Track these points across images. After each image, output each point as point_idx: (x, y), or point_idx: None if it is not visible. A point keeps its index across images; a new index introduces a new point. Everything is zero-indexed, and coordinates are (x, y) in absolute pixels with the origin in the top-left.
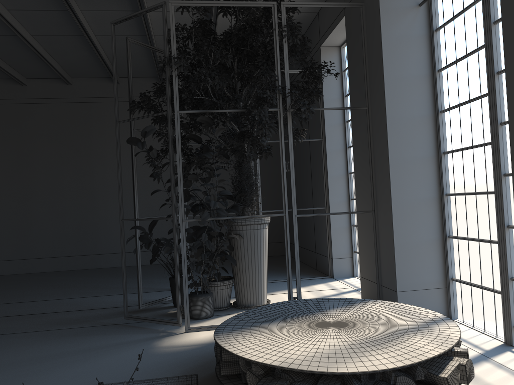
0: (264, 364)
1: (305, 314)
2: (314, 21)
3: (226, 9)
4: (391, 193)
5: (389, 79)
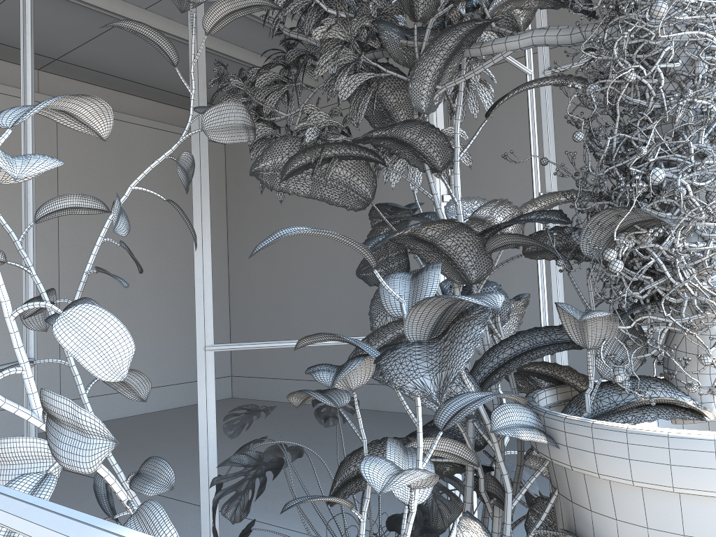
0: None
1: None
2: None
3: None
4: None
5: None
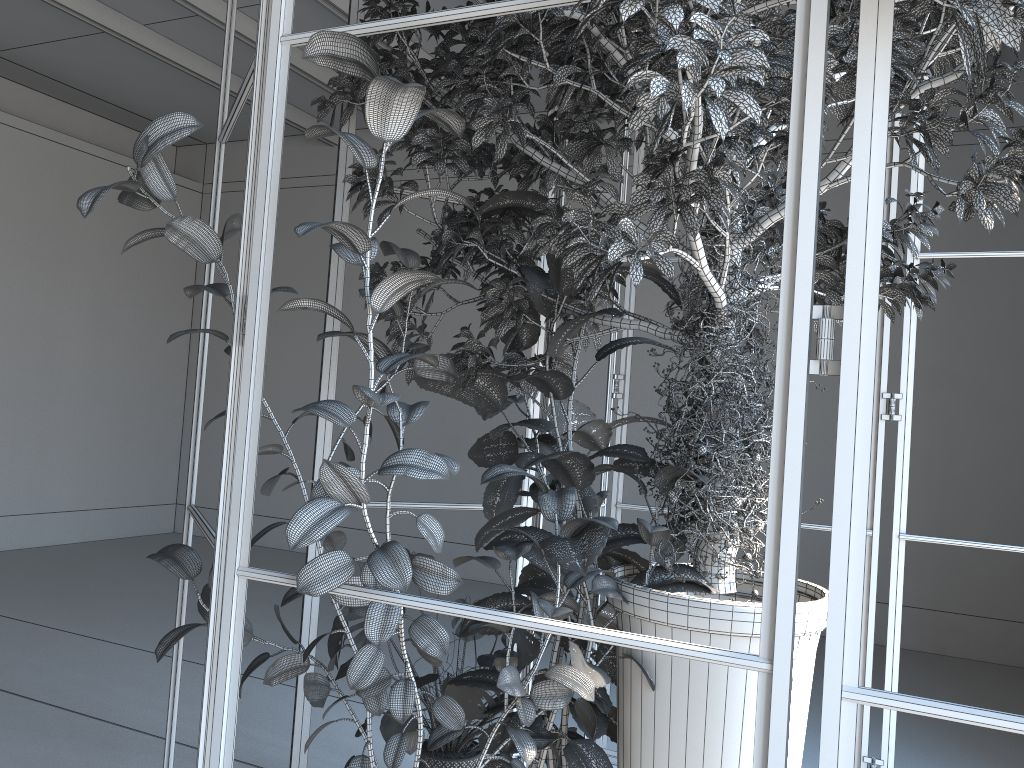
0: None
1: None
2: None
3: None
4: None
5: None
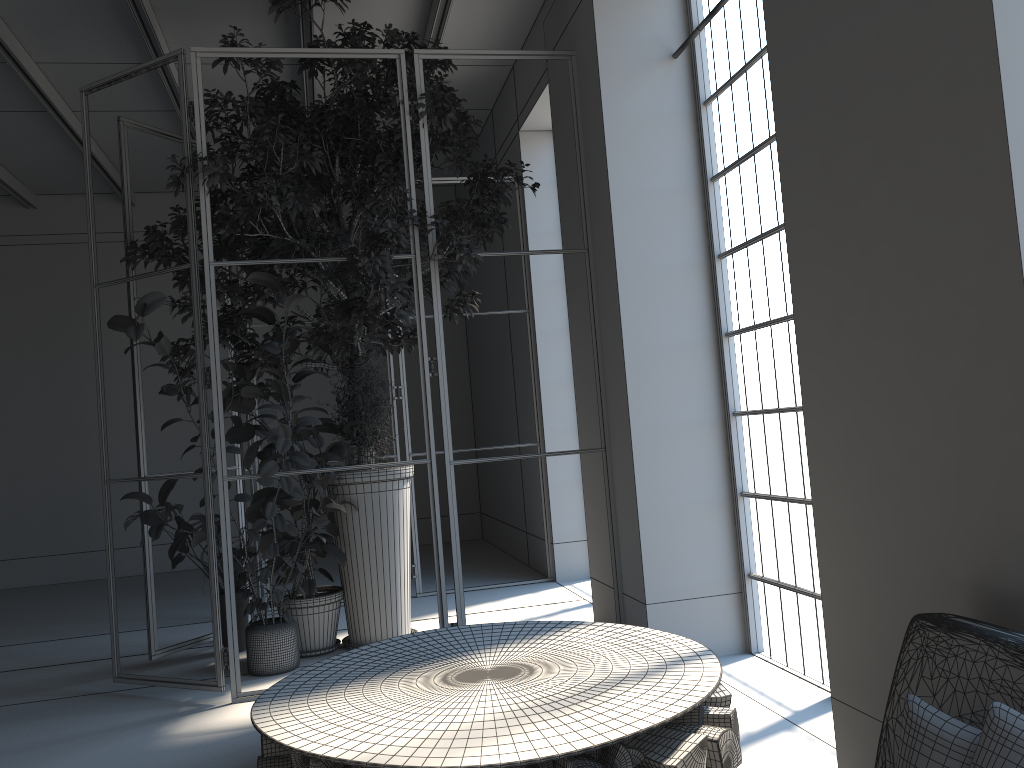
0: (326, 759)
1: (447, 656)
2: (508, 83)
3: (313, 63)
4: (630, 414)
5: (621, 197)
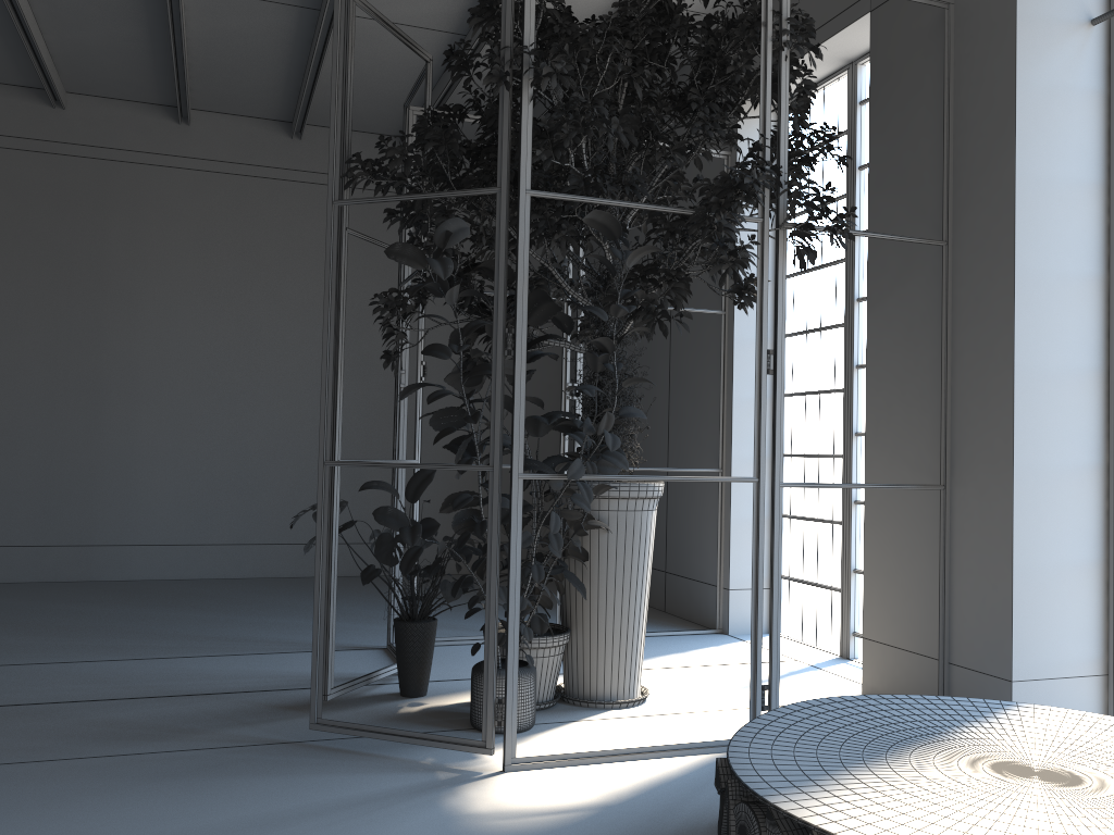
0: None
1: (918, 740)
2: None
3: None
4: (1014, 448)
5: (1026, 182)
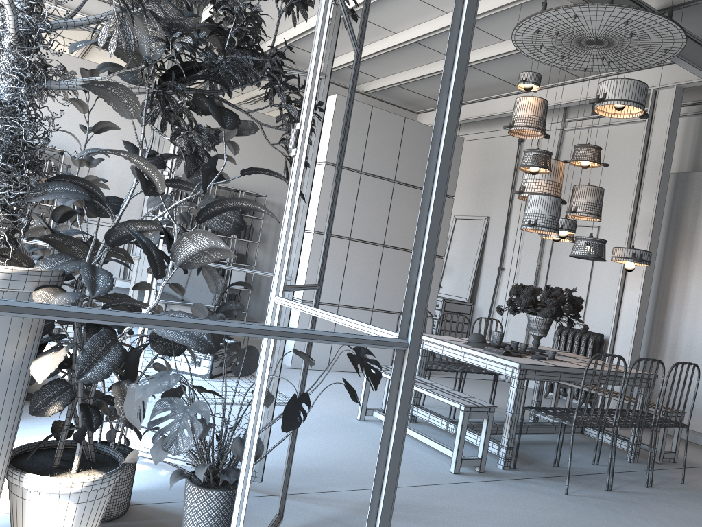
0: None
1: None
2: None
3: None
4: None
5: None
